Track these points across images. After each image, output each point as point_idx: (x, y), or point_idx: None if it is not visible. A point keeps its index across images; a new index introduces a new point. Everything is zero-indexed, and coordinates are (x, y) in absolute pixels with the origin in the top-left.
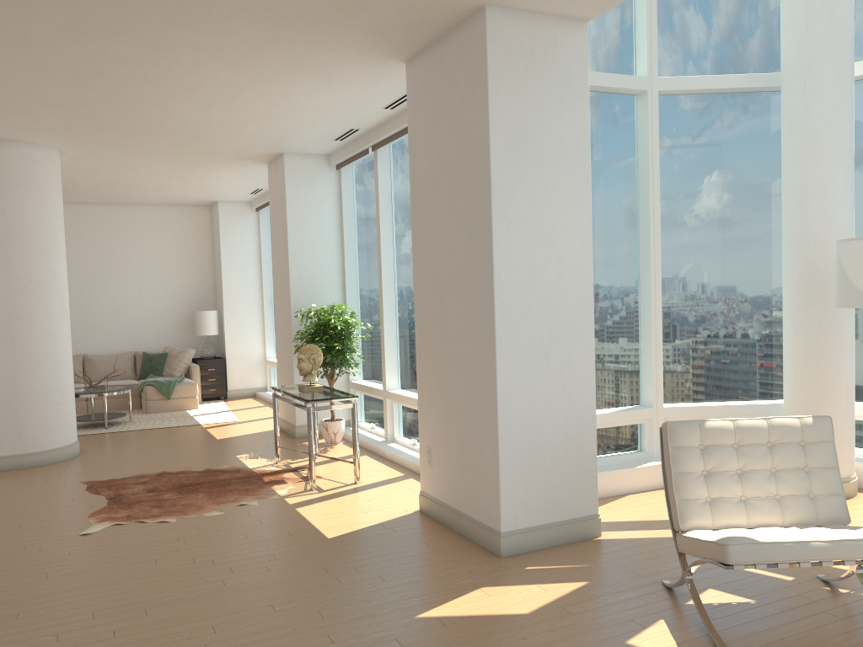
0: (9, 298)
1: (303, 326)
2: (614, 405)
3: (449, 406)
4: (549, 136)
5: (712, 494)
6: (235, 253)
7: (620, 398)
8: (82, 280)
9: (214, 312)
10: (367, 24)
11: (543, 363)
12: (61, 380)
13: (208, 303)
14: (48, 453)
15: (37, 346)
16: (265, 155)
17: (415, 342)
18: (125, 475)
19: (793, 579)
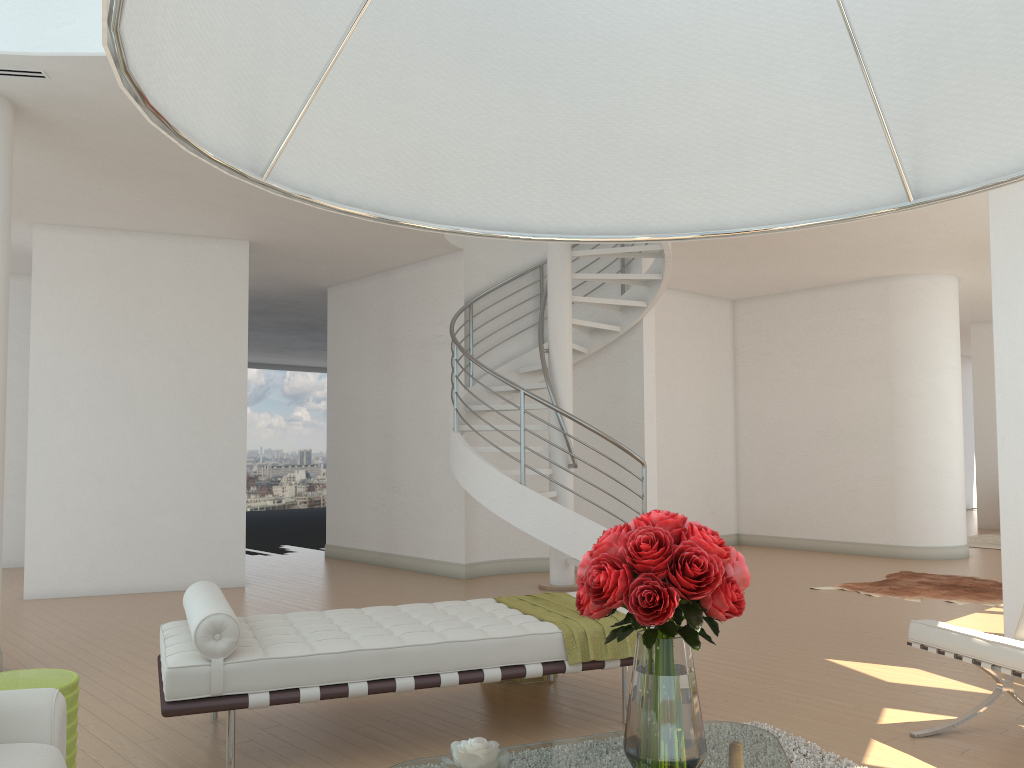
0: (890, 409)
1: None
2: None
3: None
4: None
5: None
6: None
7: None
8: None
9: None
10: None
11: None
12: (936, 484)
13: None
14: (918, 549)
15: (912, 452)
16: None
17: None
18: (941, 573)
19: None
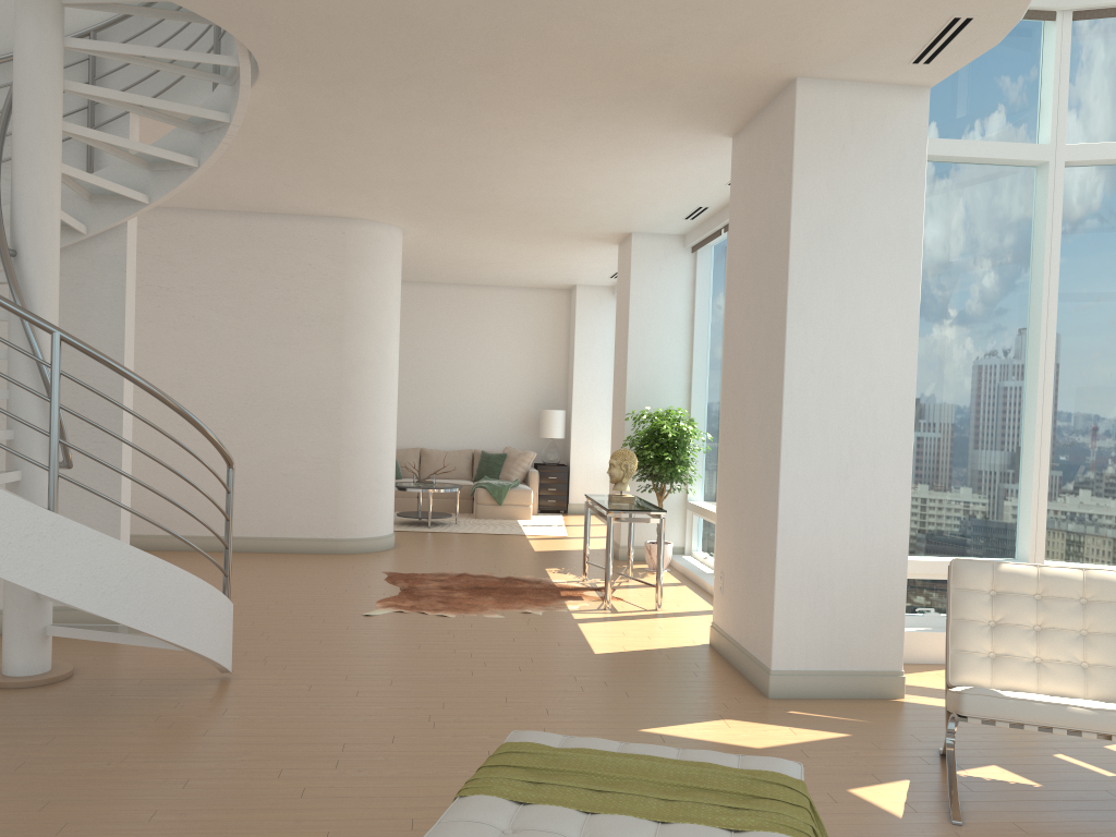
0: (339, 378)
1: (638, 432)
2: (976, 554)
3: (740, 525)
4: (867, 221)
5: (997, 650)
6: (590, 345)
7: (985, 546)
8: (427, 367)
9: (561, 412)
10: (673, 101)
11: (840, 483)
12: (381, 467)
13: (557, 402)
14: (361, 542)
15: (361, 430)
16: (612, 235)
17: None
18: (427, 572)
19: (1114, 775)
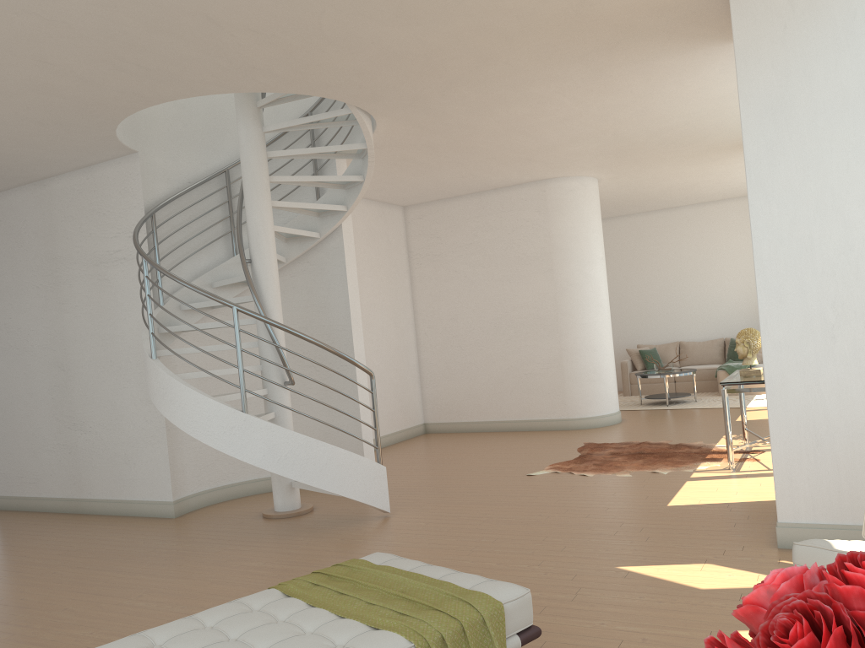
0: (554, 299)
1: None
2: None
3: None
4: (821, 88)
5: None
6: None
7: None
8: (678, 276)
9: None
10: (652, 34)
11: (827, 343)
12: (596, 362)
13: None
14: (586, 420)
15: (575, 335)
16: None
17: None
18: (618, 441)
19: None
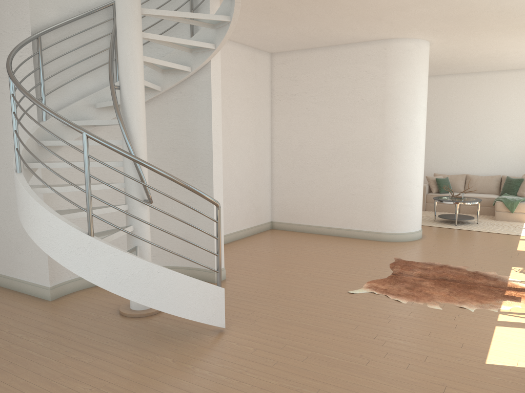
0: (382, 138)
1: None
2: None
3: None
4: None
5: None
6: None
7: None
8: (472, 125)
9: None
10: None
11: None
12: (409, 191)
13: None
14: (395, 235)
15: (396, 169)
16: None
17: None
18: (422, 261)
19: None
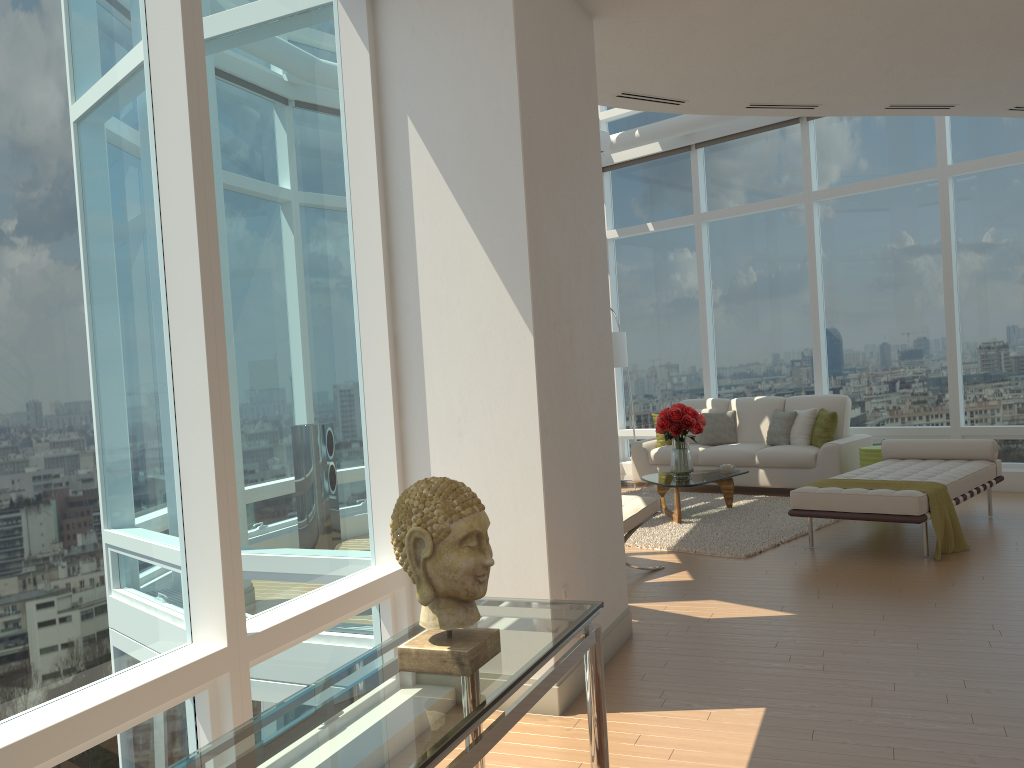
0: None
1: None
2: None
3: (584, 495)
4: None
5: None
6: None
7: None
8: None
9: None
10: None
11: None
12: None
13: None
14: None
15: None
16: None
17: (20, 515)
18: None
19: None
